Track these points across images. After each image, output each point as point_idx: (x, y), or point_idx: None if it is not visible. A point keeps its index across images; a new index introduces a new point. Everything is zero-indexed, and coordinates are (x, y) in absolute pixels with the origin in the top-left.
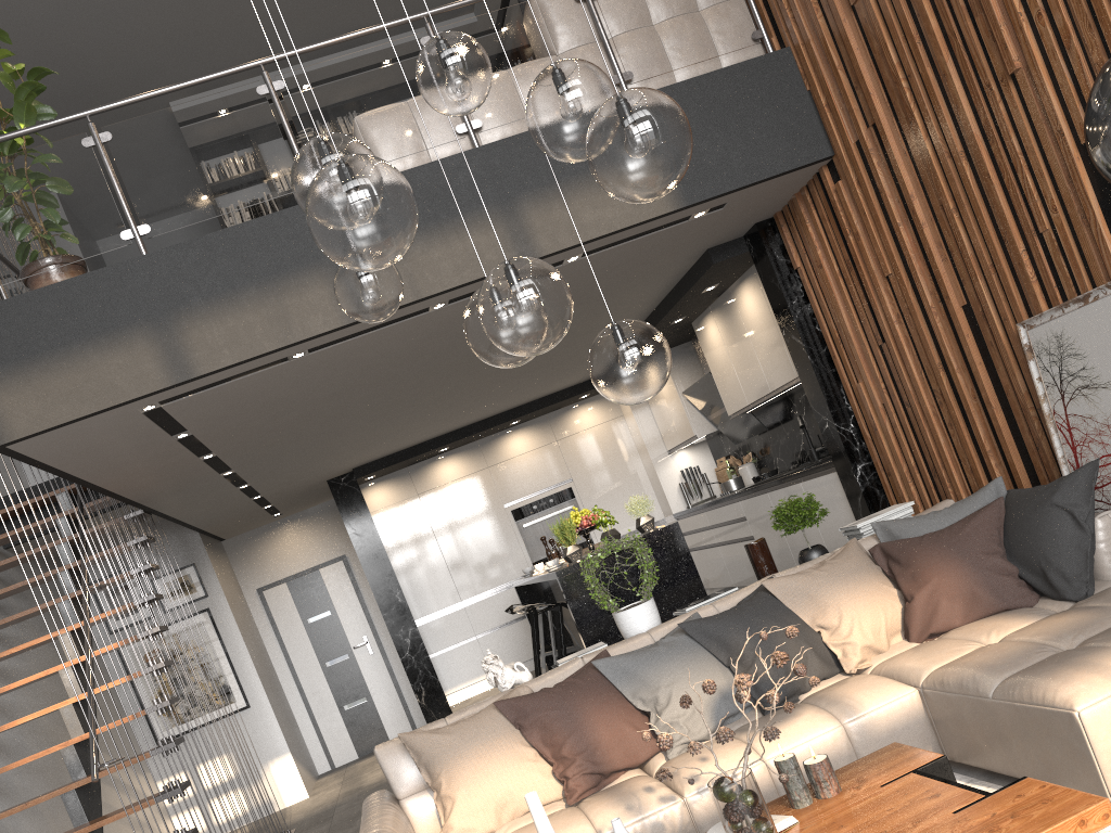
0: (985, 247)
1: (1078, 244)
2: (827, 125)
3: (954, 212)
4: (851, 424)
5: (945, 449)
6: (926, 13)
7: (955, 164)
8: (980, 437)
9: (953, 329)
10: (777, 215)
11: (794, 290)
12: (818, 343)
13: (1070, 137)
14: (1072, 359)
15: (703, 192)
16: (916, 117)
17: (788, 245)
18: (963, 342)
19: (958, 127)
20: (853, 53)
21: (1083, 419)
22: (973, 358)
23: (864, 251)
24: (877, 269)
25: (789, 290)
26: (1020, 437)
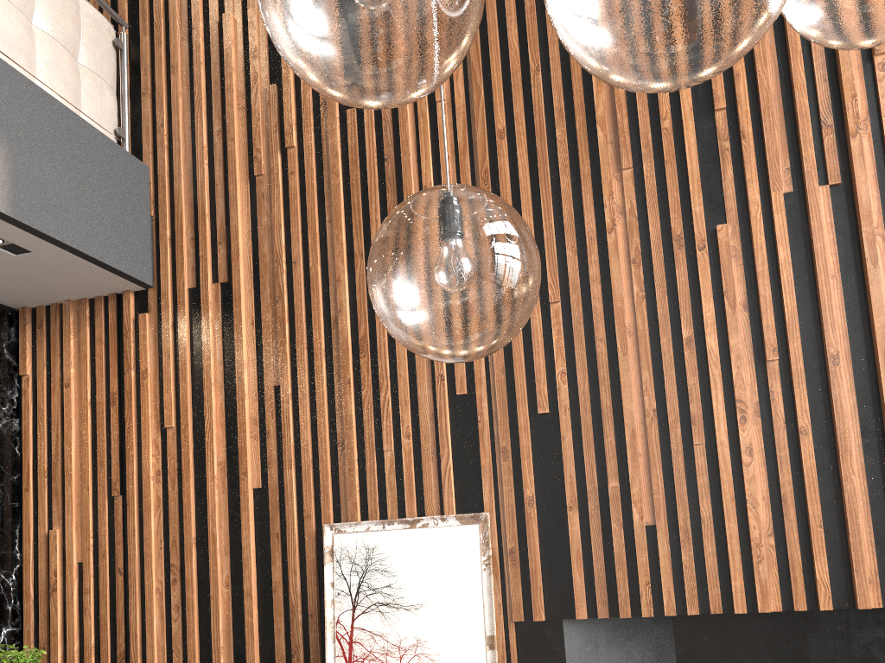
0: (311, 442)
1: (417, 474)
2: (162, 256)
3: (290, 397)
4: (13, 575)
5: (156, 634)
6: (341, 224)
7: (309, 357)
8: (218, 629)
9: (230, 507)
10: (27, 309)
11: (9, 396)
12: (12, 466)
13: (446, 384)
14: (379, 574)
15: (33, 218)
16: (285, 299)
17: (25, 346)
18: (246, 523)
19: (328, 328)
20: (237, 212)
21: (372, 635)
22: (251, 543)
23: (146, 392)
24: (153, 416)
25: (4, 392)
26: (269, 640)
